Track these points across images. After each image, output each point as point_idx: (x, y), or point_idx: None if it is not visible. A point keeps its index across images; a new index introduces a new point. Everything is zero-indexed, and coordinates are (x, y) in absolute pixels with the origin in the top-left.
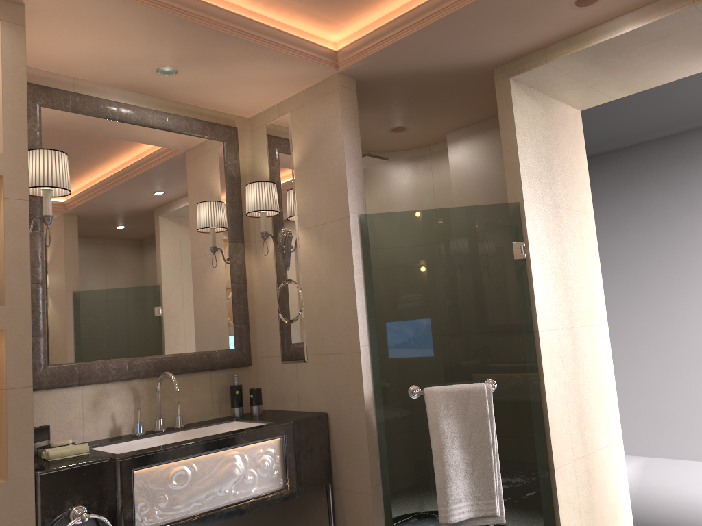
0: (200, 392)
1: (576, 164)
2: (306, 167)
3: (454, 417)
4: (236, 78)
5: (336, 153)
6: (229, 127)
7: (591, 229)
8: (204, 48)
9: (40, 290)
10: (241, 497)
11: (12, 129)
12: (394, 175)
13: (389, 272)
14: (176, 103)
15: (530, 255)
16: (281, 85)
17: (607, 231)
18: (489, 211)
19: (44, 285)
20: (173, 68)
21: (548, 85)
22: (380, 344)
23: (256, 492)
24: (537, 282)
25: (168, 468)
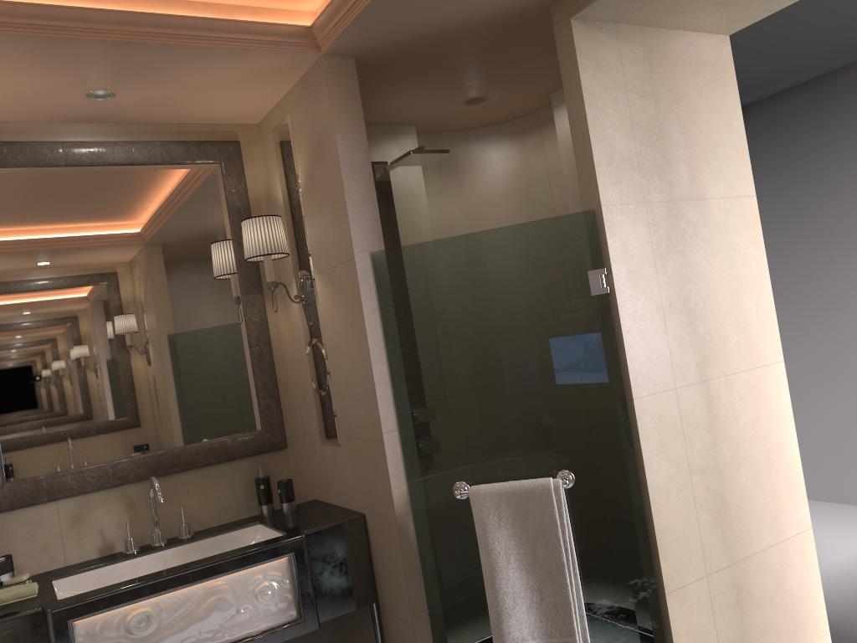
0: (218, 488)
1: (719, 123)
2: (311, 189)
3: (509, 527)
4: (195, 86)
5: (333, 170)
6: (226, 143)
7: (751, 220)
8: (118, 62)
9: None
10: (234, 636)
11: None
12: (495, 159)
13: (554, 269)
14: (148, 125)
15: (615, 288)
16: (262, 83)
17: (854, 187)
18: None
19: None
20: (104, 91)
21: (643, 14)
22: (544, 366)
23: (255, 627)
24: (631, 325)
25: (124, 612)
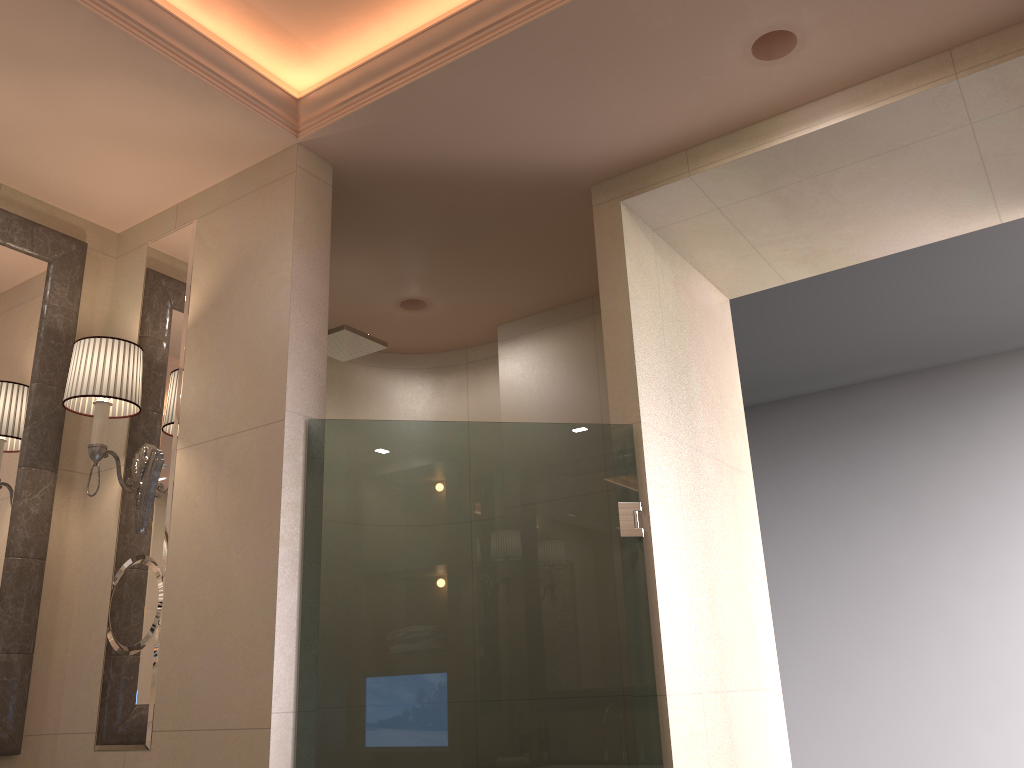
0: None
1: (725, 383)
2: (213, 321)
3: None
4: (83, 121)
5: (274, 292)
6: (68, 238)
7: (751, 503)
8: None
9: None
10: None
11: None
12: (400, 394)
13: (382, 586)
14: None
15: (651, 531)
16: (181, 158)
17: None
18: (558, 495)
19: None
20: None
21: (685, 230)
22: (352, 719)
23: None
24: (665, 588)
25: None
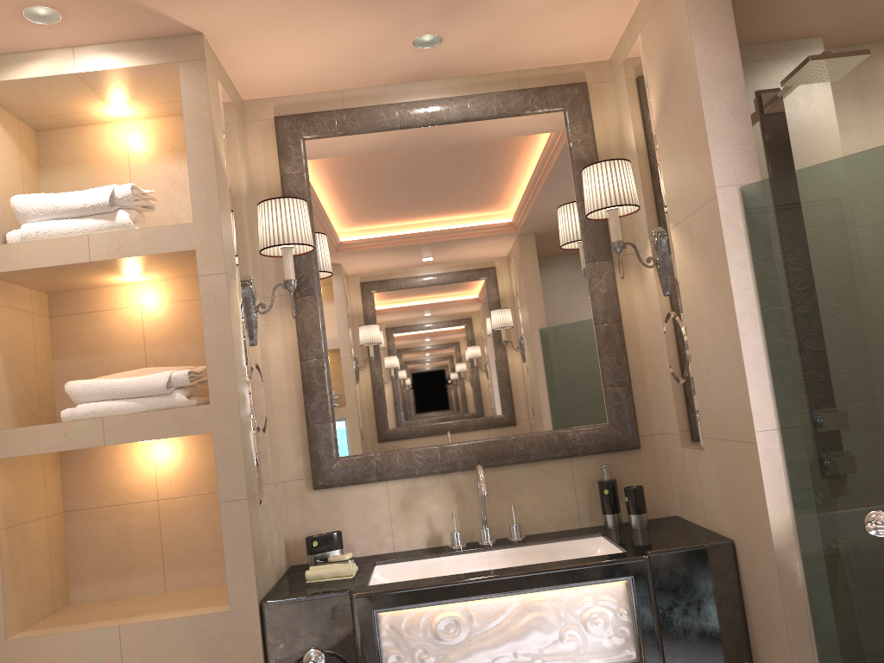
0: (556, 488)
1: None
2: (665, 119)
3: None
4: (524, 13)
5: (689, 84)
6: (570, 86)
7: None
8: None
9: (321, 366)
10: None
11: (200, 191)
12: None
13: None
14: (484, 76)
15: None
16: None
17: None
18: None
19: (326, 359)
20: (430, 35)
21: None
22: None
23: (582, 661)
24: None
25: (432, 613)
